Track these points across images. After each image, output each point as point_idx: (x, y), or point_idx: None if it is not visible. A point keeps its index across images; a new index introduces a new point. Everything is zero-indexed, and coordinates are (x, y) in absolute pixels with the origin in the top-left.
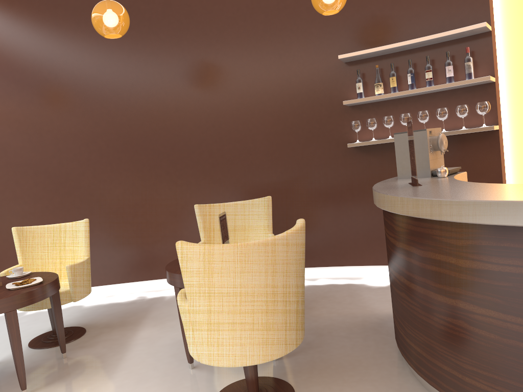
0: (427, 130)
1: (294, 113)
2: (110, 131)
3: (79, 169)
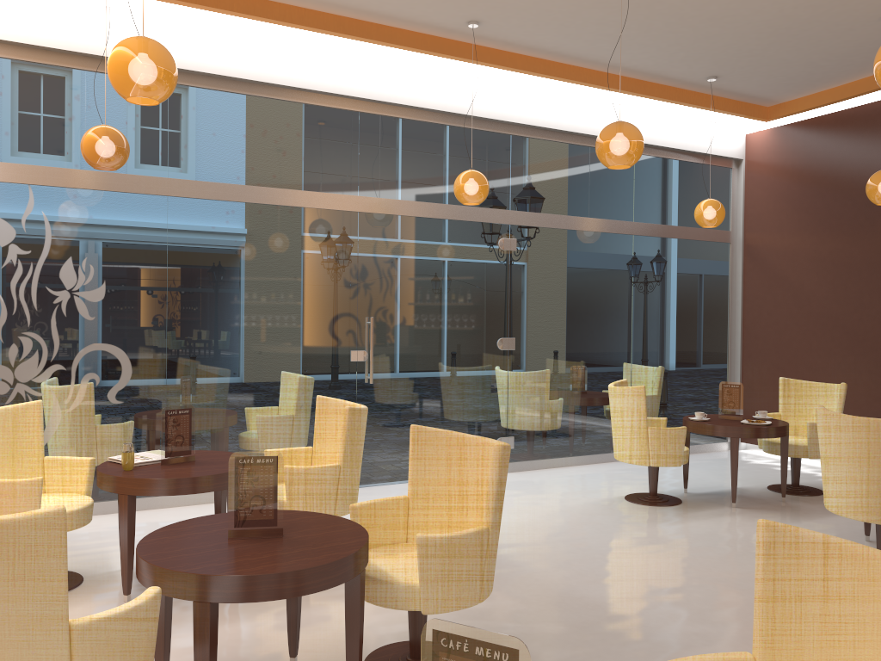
0: None
1: None
2: None
3: (879, 328)
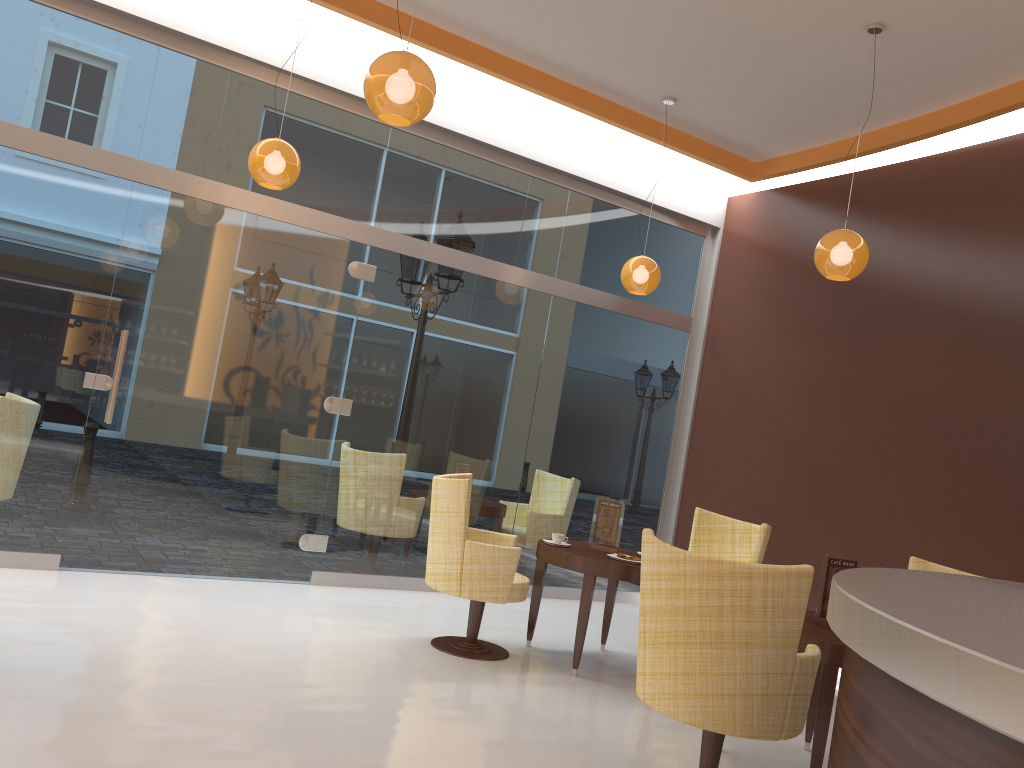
0: None
1: None
2: (898, 417)
3: (843, 464)
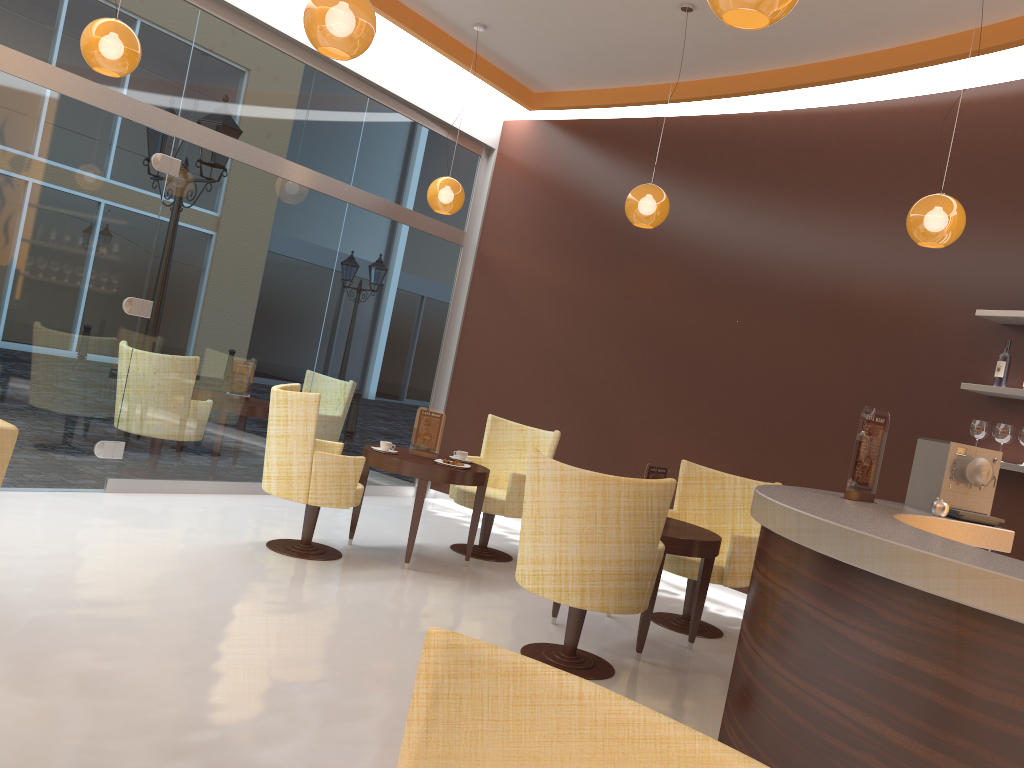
0: (953, 444)
1: (901, 382)
2: (653, 339)
3: (603, 377)
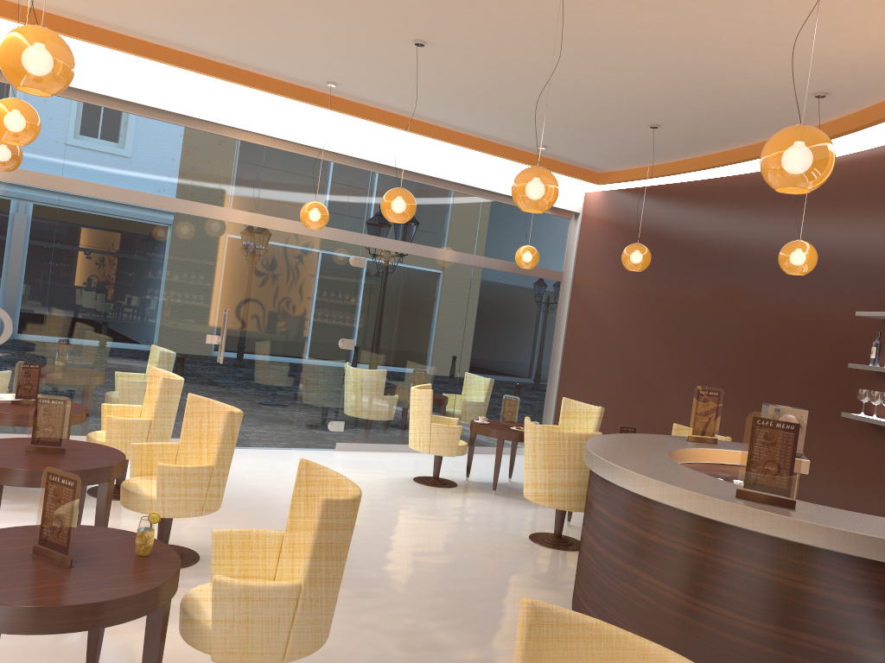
0: (770, 406)
1: (829, 363)
2: (681, 339)
3: (652, 367)
